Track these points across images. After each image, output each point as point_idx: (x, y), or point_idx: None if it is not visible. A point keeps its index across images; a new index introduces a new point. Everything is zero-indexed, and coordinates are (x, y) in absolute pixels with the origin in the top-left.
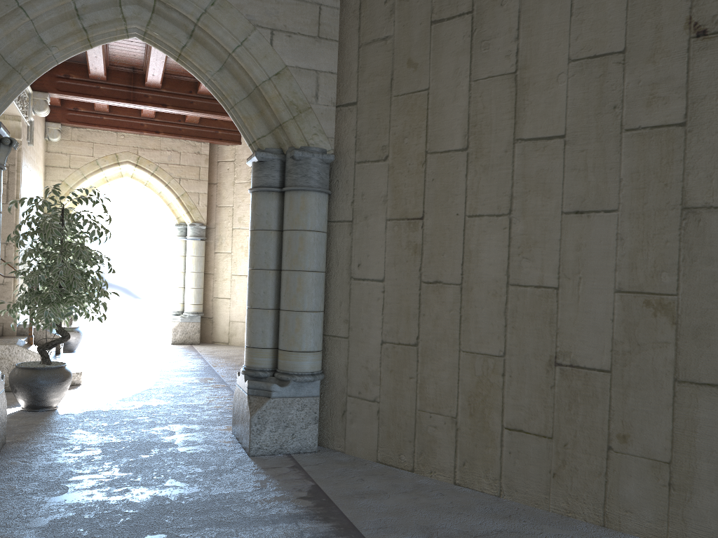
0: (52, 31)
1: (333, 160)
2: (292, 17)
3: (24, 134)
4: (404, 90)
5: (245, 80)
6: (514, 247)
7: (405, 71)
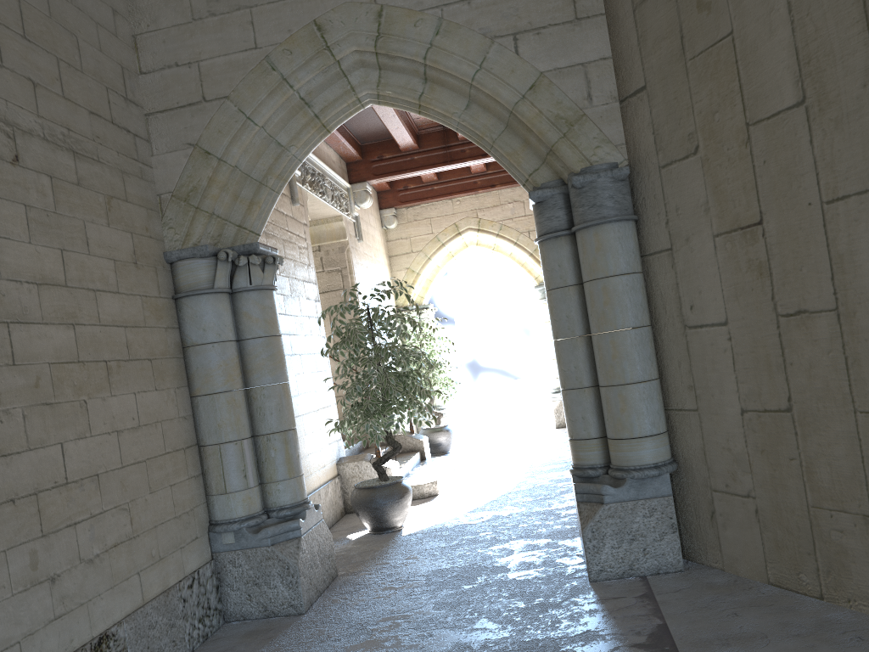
0: (286, 131)
1: (633, 173)
2: (536, 9)
3: (350, 232)
4: (700, 46)
5: (496, 109)
6: None
7: (696, 18)
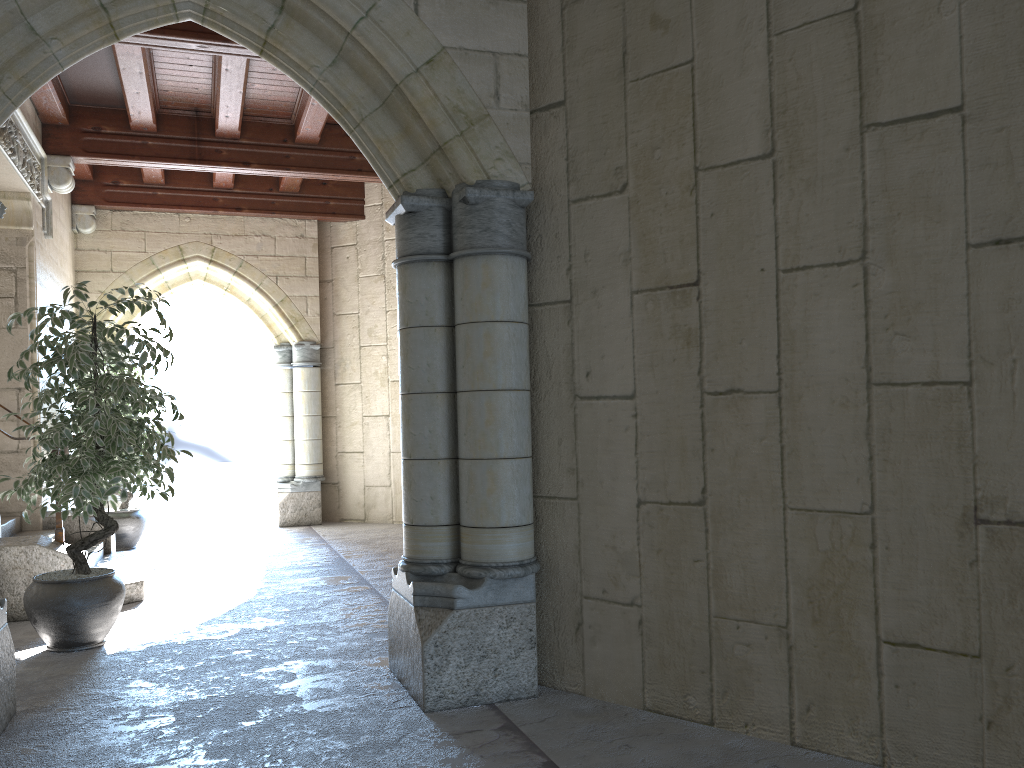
0: (49, 14)
1: (530, 203)
2: None
3: (38, 220)
4: (647, 68)
5: (375, 76)
6: (876, 317)
7: (648, 36)
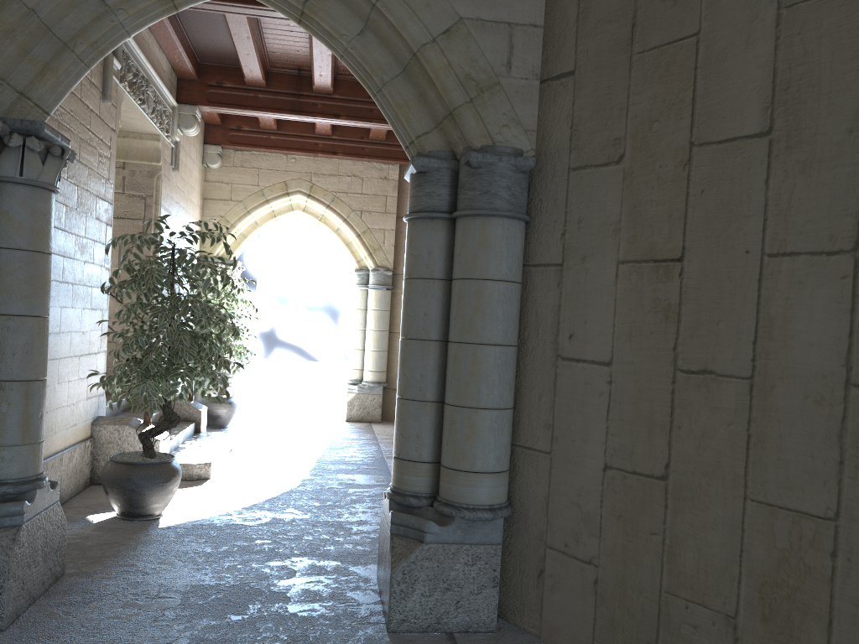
0: None
1: (535, 168)
2: None
3: (166, 157)
4: (654, 40)
5: (396, 45)
6: None
7: (657, 7)
